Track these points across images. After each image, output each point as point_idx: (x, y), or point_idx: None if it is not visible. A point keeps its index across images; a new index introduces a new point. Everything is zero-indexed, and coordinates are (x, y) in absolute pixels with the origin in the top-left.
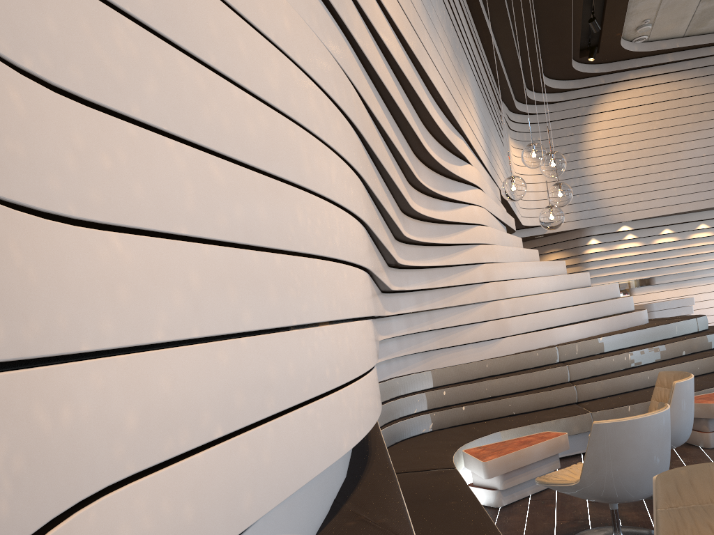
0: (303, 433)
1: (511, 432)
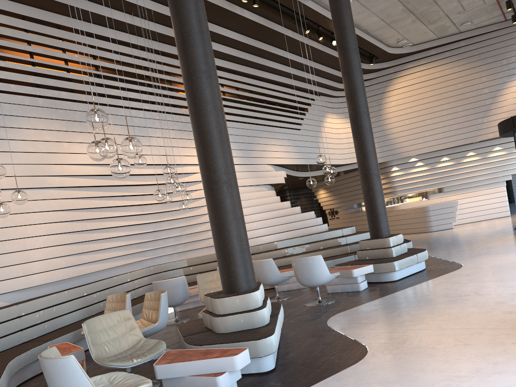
0: (2, 285)
1: None
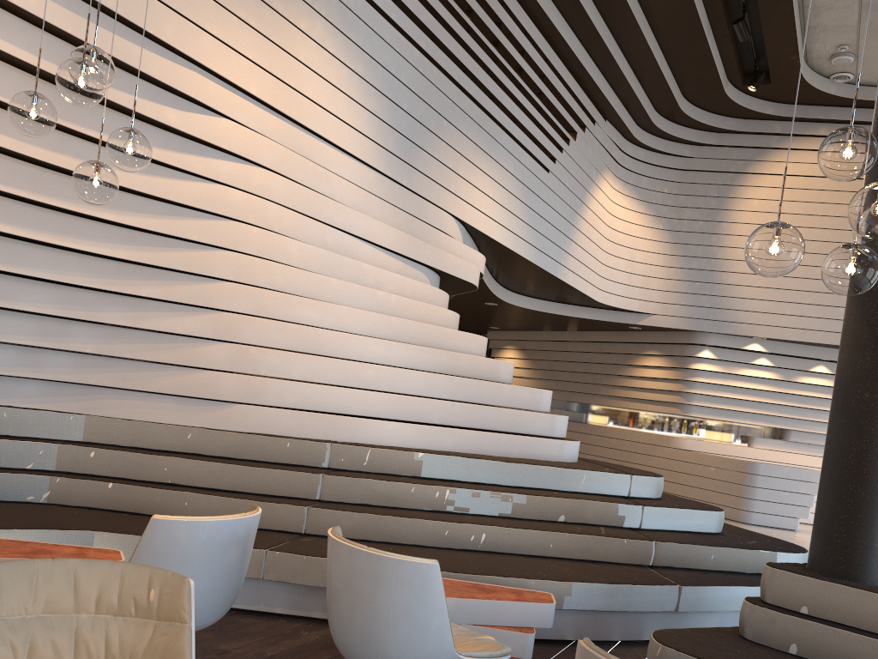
0: None
1: (116, 539)
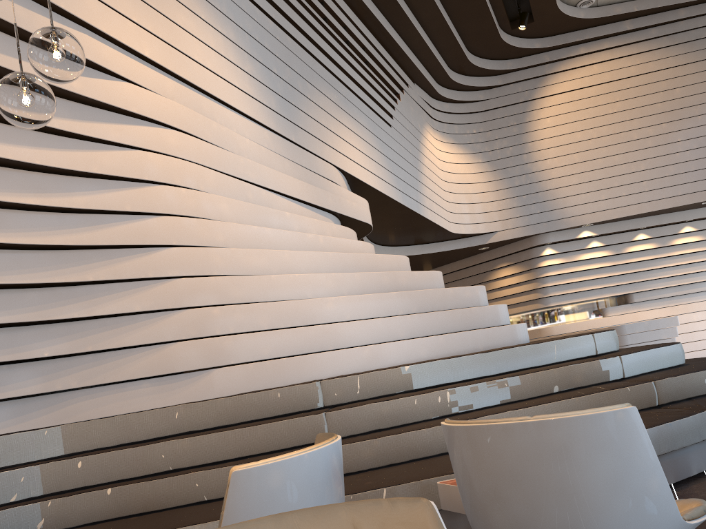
0: None
1: None
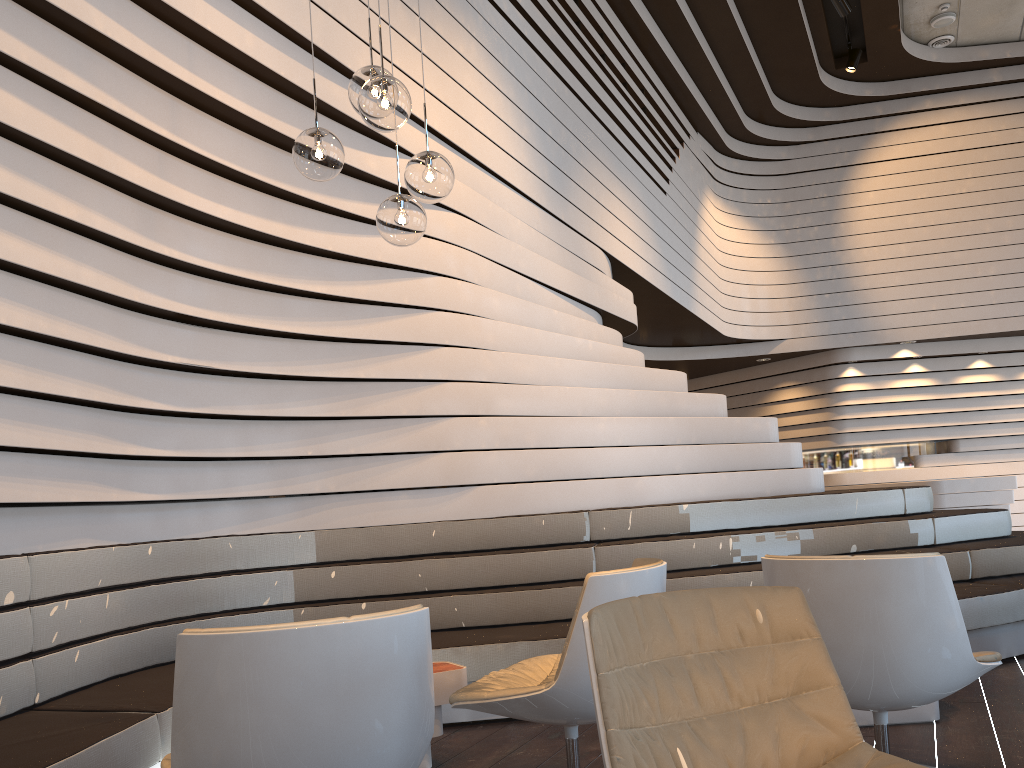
0: None
1: None
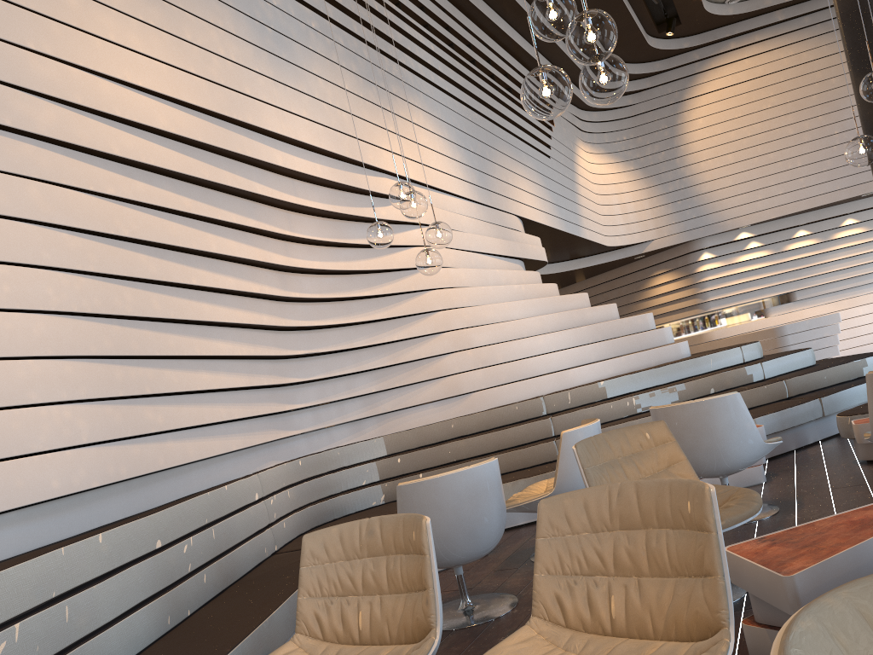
0: None
1: None
